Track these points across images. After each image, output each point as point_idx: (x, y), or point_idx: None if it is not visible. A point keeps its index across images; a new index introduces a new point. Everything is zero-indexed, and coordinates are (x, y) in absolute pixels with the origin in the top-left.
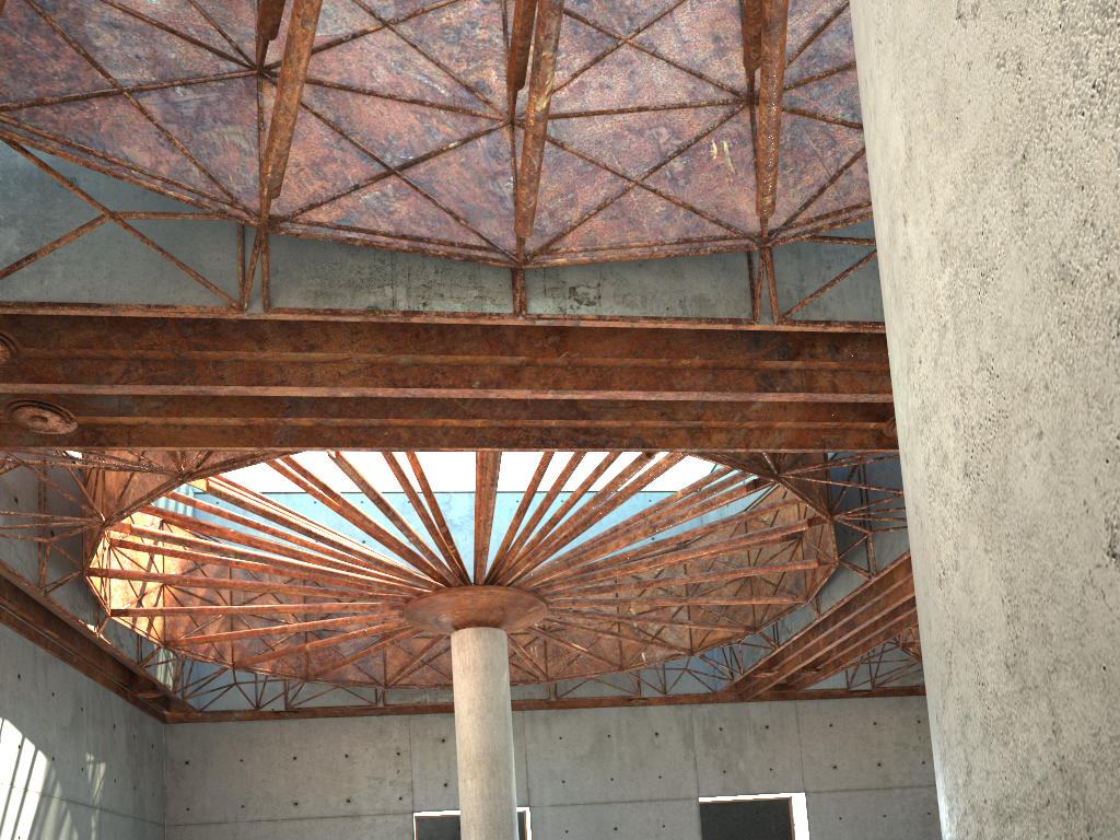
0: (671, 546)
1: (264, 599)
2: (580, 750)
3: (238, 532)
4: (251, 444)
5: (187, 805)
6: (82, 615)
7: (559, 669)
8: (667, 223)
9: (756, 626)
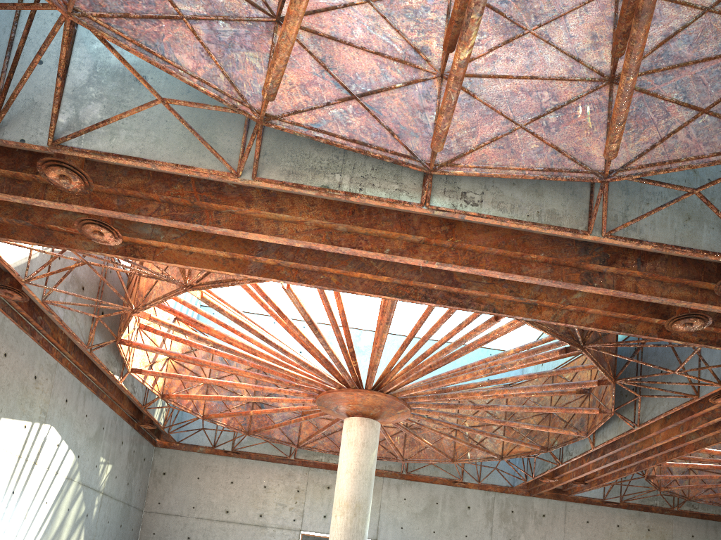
0: (499, 385)
1: (230, 378)
2: (416, 509)
3: (219, 331)
4: (231, 270)
5: (159, 500)
6: (112, 368)
7: (411, 454)
8: (538, 156)
9: (548, 447)
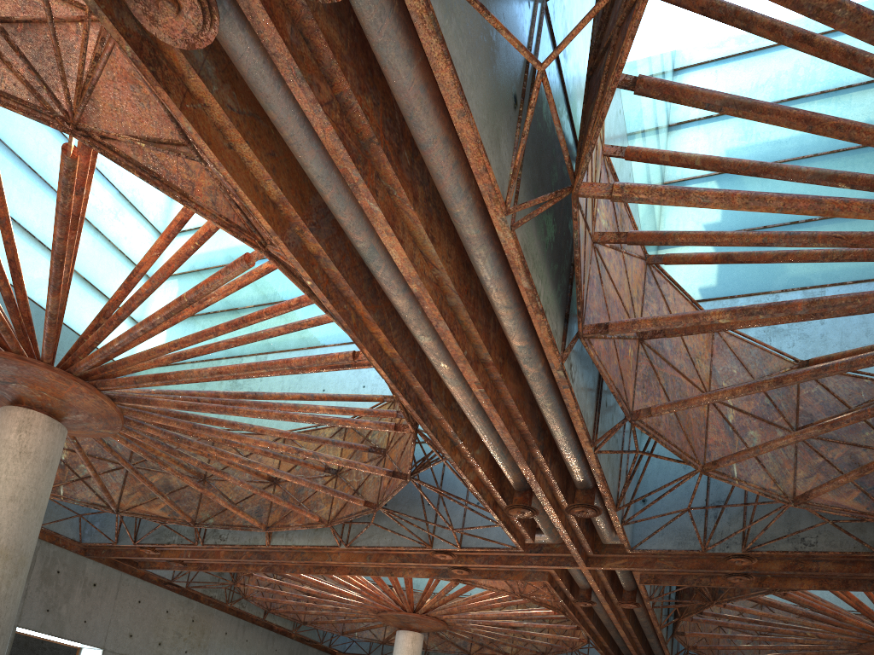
0: None
1: None
2: None
3: None
4: (270, 222)
5: None
6: None
7: None
8: (615, 373)
9: (196, 521)
